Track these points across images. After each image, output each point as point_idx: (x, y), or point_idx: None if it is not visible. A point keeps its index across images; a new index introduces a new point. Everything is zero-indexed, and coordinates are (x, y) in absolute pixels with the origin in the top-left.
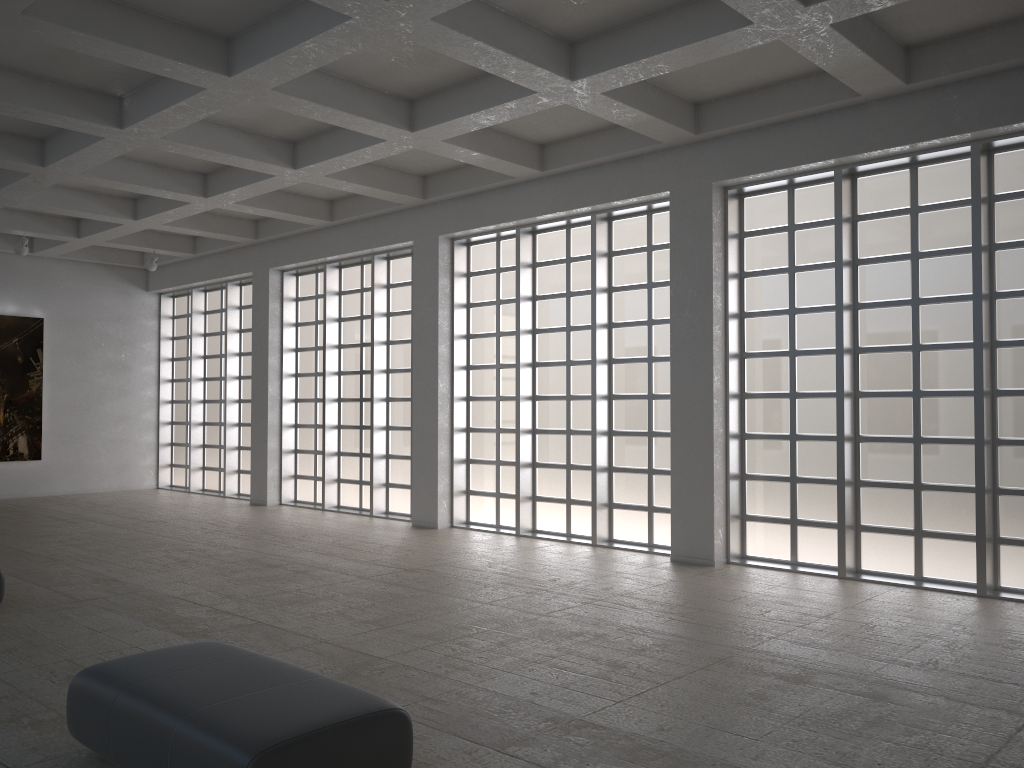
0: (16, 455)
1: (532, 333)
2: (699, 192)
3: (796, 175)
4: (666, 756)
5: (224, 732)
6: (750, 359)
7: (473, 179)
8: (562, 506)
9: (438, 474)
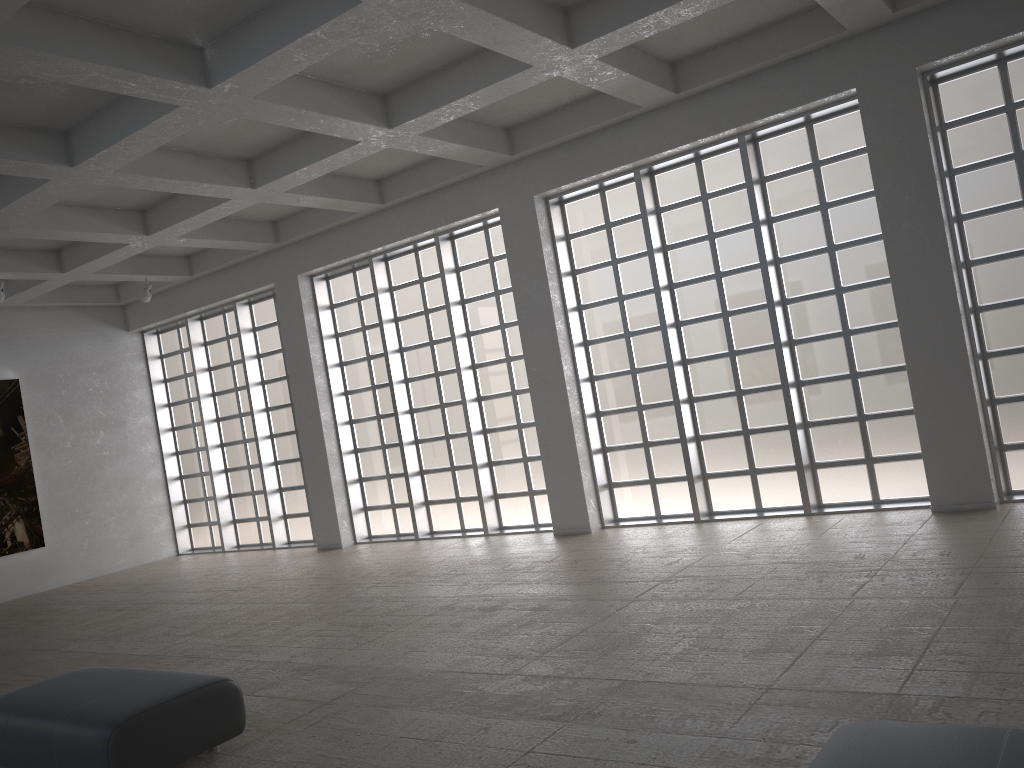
0: (15, 546)
1: (669, 289)
2: (899, 81)
3: (1020, 42)
4: None
5: None
6: (978, 267)
7: (578, 120)
8: (744, 479)
9: (581, 470)
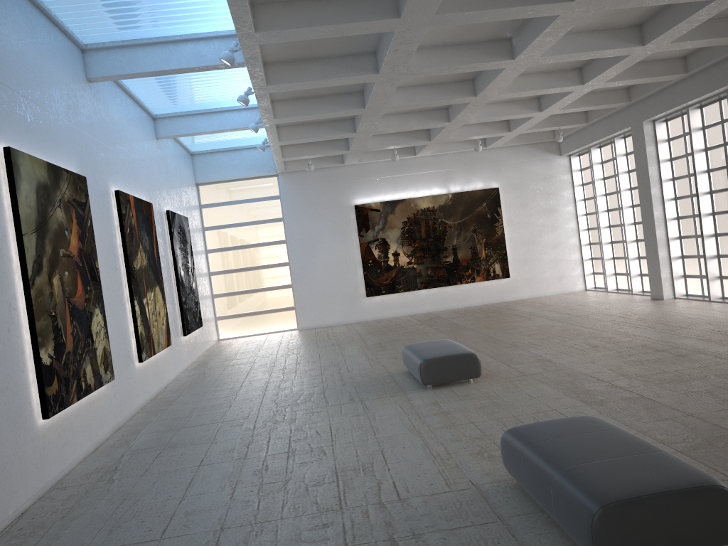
0: (495, 276)
1: None
2: None
3: None
4: None
5: (581, 487)
6: None
7: None
8: None
9: None
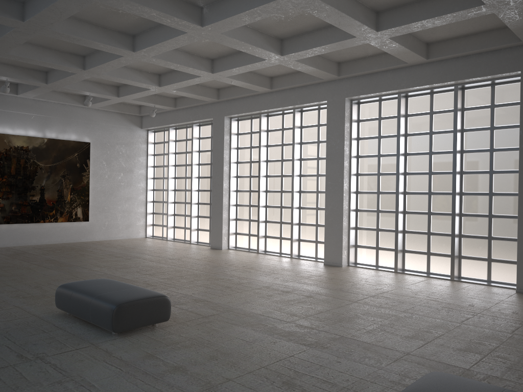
0: (76, 218)
1: (404, 155)
2: None
3: None
4: None
5: None
6: None
7: (375, 64)
8: (423, 256)
9: (342, 235)
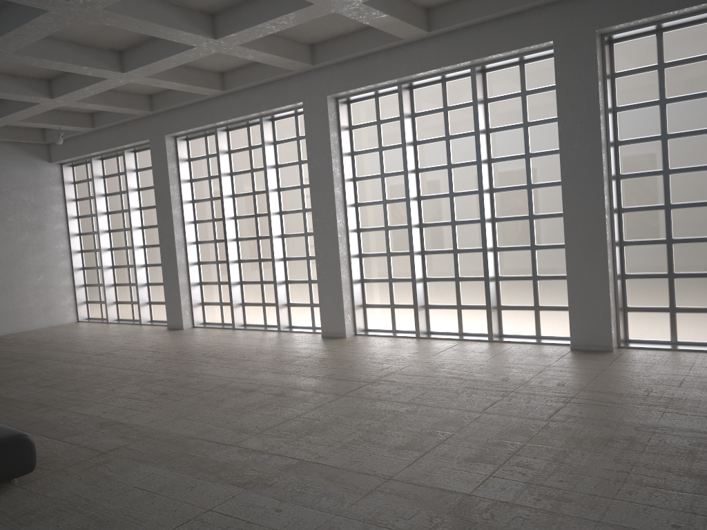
0: None
1: (415, 172)
2: (583, 39)
3: (672, 19)
4: None
5: None
6: (625, 180)
7: (360, 44)
8: (453, 311)
9: (343, 294)
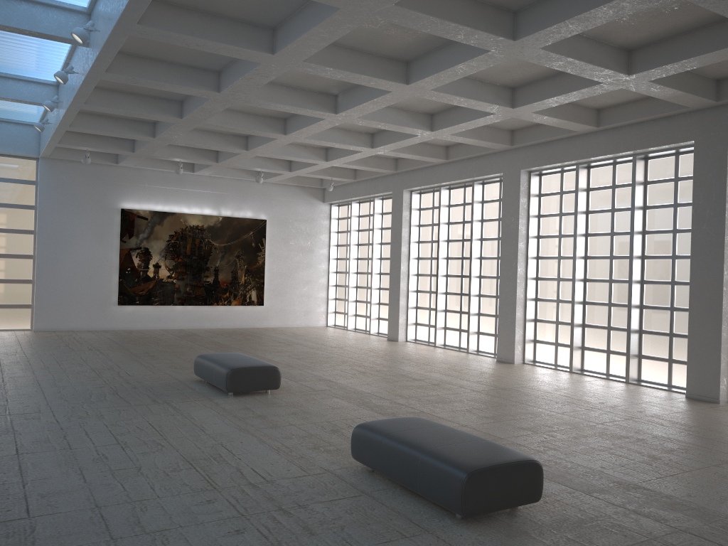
0: (250, 302)
1: (585, 236)
2: (717, 141)
3: None
4: (694, 510)
5: (449, 460)
6: None
7: (547, 132)
8: (603, 354)
9: (515, 328)
